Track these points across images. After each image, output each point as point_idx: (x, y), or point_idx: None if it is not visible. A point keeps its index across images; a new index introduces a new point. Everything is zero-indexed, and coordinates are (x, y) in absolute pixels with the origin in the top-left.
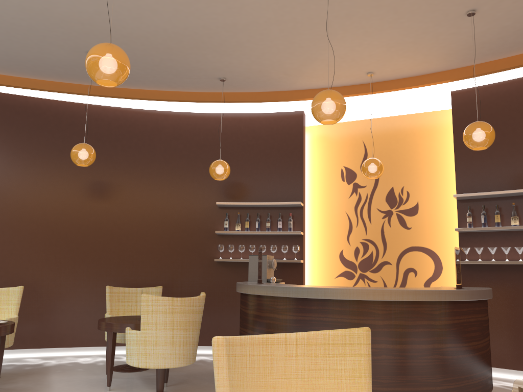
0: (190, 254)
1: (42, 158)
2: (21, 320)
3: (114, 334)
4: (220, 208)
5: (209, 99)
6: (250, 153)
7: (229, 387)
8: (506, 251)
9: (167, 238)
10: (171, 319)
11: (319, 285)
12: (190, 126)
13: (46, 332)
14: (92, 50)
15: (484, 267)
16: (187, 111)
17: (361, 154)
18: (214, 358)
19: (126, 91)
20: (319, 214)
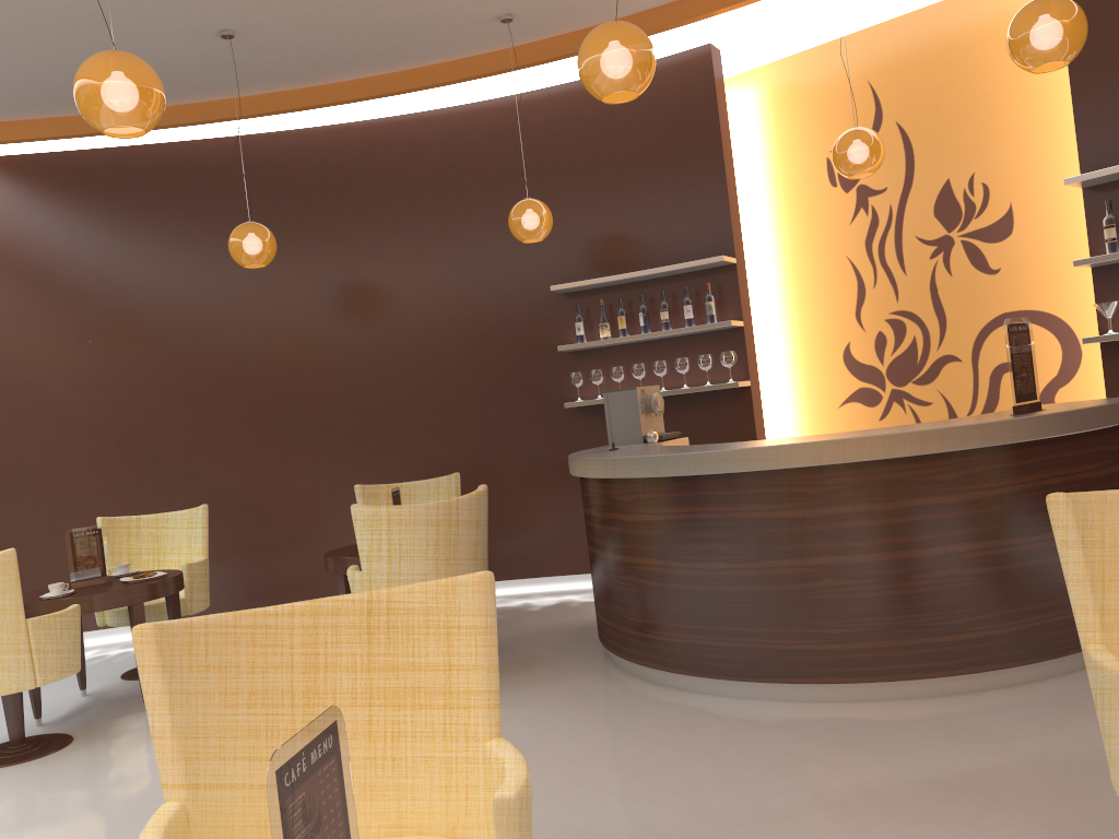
0: (521, 400)
1: (214, 259)
2: (241, 560)
3: (346, 578)
4: (565, 297)
5: (499, 66)
6: (609, 167)
7: (169, 708)
8: None
9: (472, 375)
10: (411, 545)
11: (807, 425)
12: (479, 134)
13: (287, 575)
14: (76, 75)
15: None
16: (470, 101)
17: (868, 116)
18: (137, 661)
19: (334, 90)
20: (790, 270)
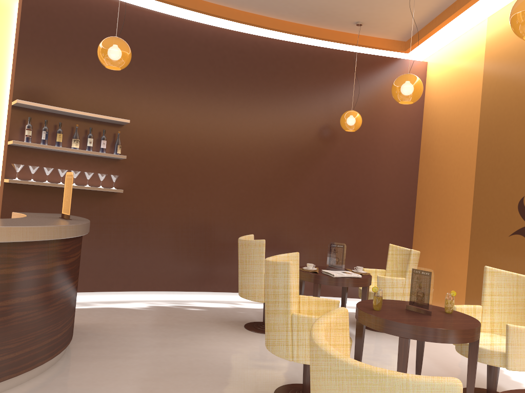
0: None
1: None
2: None
3: None
4: None
5: None
6: None
7: None
8: (63, 174)
9: None
10: None
11: None
12: None
13: None
14: None
15: (32, 188)
16: None
17: None
18: None
19: None
20: None
